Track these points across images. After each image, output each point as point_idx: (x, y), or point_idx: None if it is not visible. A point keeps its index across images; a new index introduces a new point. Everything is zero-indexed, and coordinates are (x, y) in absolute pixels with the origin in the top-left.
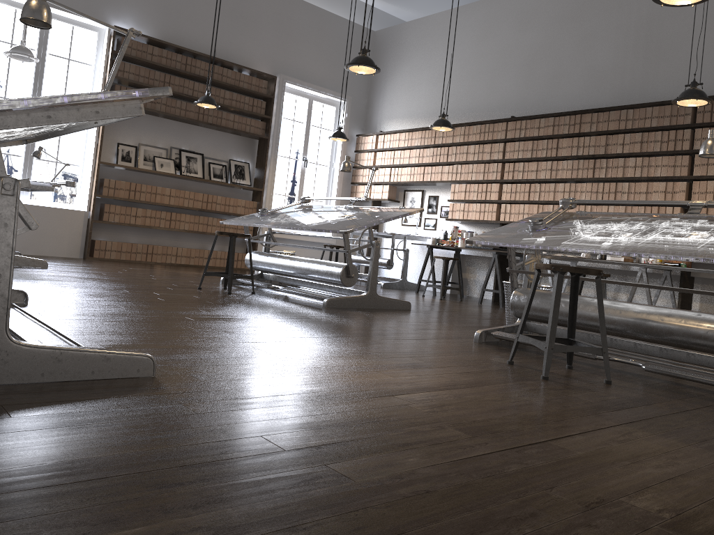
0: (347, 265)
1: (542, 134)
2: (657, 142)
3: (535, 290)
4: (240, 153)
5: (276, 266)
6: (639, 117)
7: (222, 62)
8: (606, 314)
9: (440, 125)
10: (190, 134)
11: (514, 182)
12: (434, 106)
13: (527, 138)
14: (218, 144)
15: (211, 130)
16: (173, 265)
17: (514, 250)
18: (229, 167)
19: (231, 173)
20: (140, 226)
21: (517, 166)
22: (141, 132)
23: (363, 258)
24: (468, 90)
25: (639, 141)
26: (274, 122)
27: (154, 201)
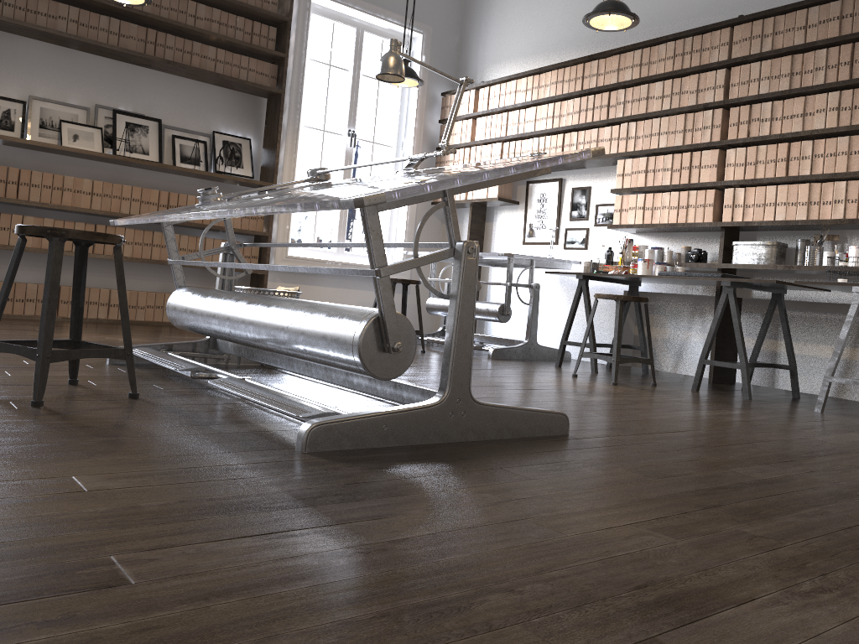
0: (380, 313)
1: (815, 38)
2: None
3: None
4: (233, 121)
5: (219, 321)
6: None
7: None
8: None
9: (608, 9)
10: (134, 82)
11: (749, 145)
12: (579, 28)
13: (779, 51)
14: (191, 103)
15: (176, 78)
16: (99, 323)
17: None
18: (211, 145)
19: (215, 156)
20: (29, 249)
21: (758, 110)
22: (33, 76)
23: None
24: None
25: None
26: (292, 64)
27: (59, 203)
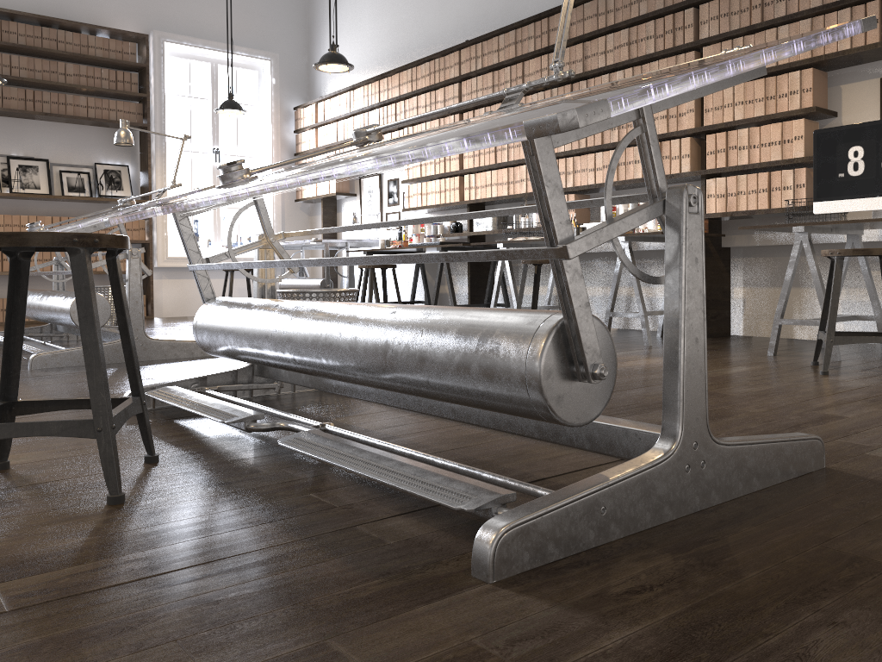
0: None
1: (503, 58)
2: (650, 39)
3: (25, 301)
4: (111, 153)
5: (31, 309)
6: (623, 4)
7: (53, 21)
8: (281, 332)
9: (324, 61)
10: (22, 132)
11: None
12: (382, 48)
13: (485, 69)
14: (73, 143)
15: (58, 124)
16: None
17: (190, 227)
18: (94, 175)
19: (97, 183)
20: None
21: (478, 114)
22: None
23: (296, 281)
24: (417, 15)
25: (626, 43)
26: (154, 101)
27: None
